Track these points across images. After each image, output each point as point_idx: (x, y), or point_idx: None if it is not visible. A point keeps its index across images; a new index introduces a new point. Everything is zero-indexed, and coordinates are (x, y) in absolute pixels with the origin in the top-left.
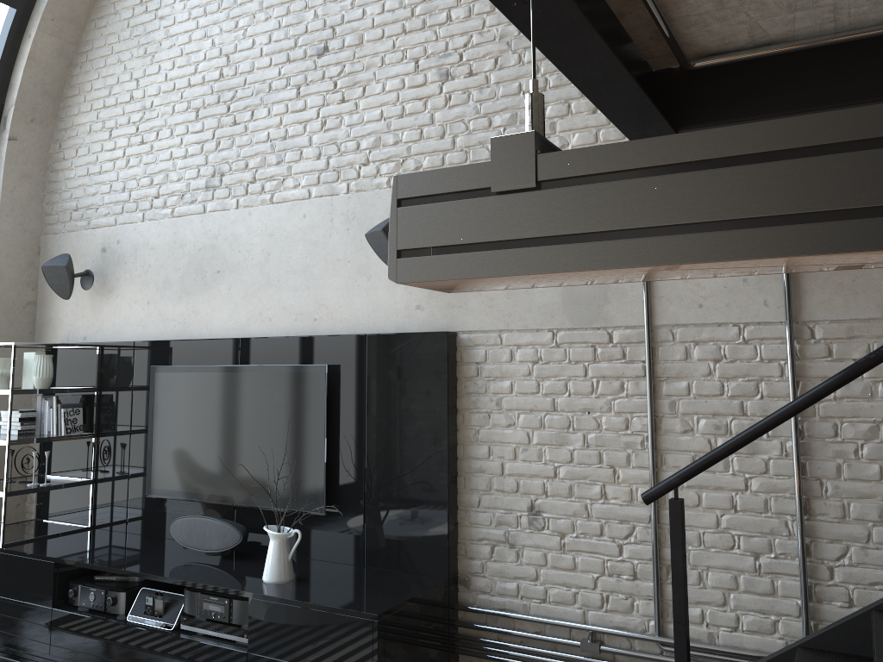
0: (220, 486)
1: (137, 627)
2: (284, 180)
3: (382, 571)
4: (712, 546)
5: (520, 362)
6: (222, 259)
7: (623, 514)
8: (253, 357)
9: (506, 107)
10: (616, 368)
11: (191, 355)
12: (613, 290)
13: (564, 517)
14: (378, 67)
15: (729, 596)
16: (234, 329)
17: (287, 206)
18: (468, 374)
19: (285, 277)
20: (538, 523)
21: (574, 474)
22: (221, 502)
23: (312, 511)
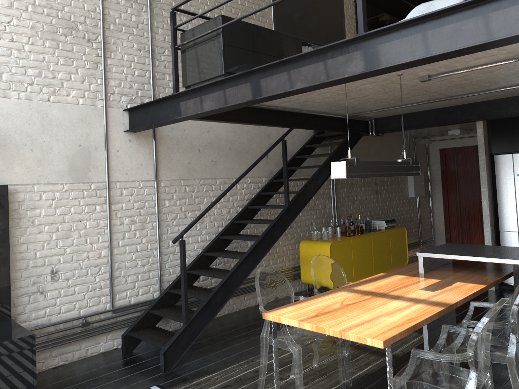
0: None
1: None
2: None
3: None
4: (130, 267)
5: (45, 200)
6: None
7: (96, 263)
8: None
9: (36, 66)
10: (93, 200)
11: None
12: (92, 166)
13: (69, 271)
14: None
15: (135, 284)
16: None
17: None
18: (14, 208)
19: None
20: (56, 277)
21: (74, 250)
22: None
23: None
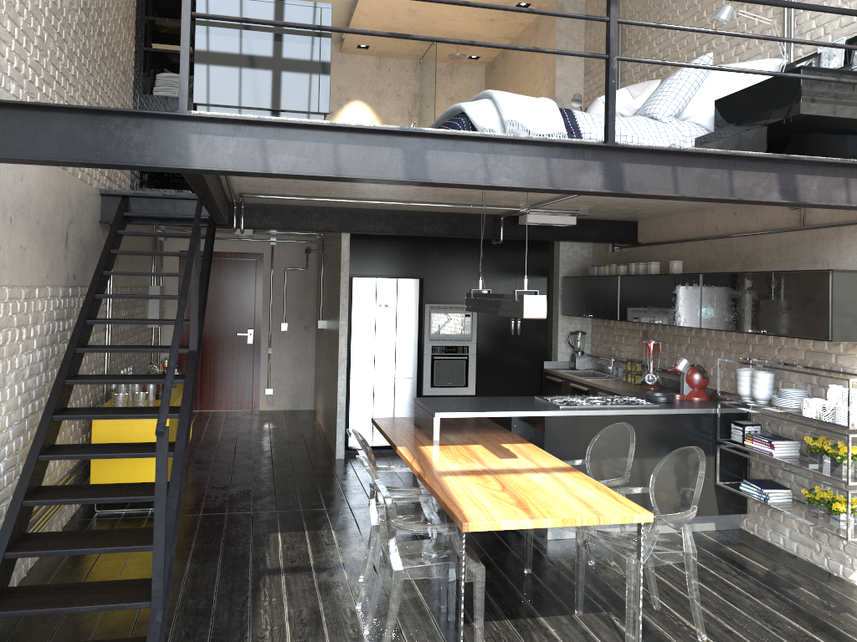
0: None
1: None
2: None
3: None
4: None
5: None
6: None
7: None
8: None
9: None
10: None
11: None
12: None
13: None
14: None
15: None
16: None
17: None
18: None
19: None
20: None
21: None
22: None
23: None
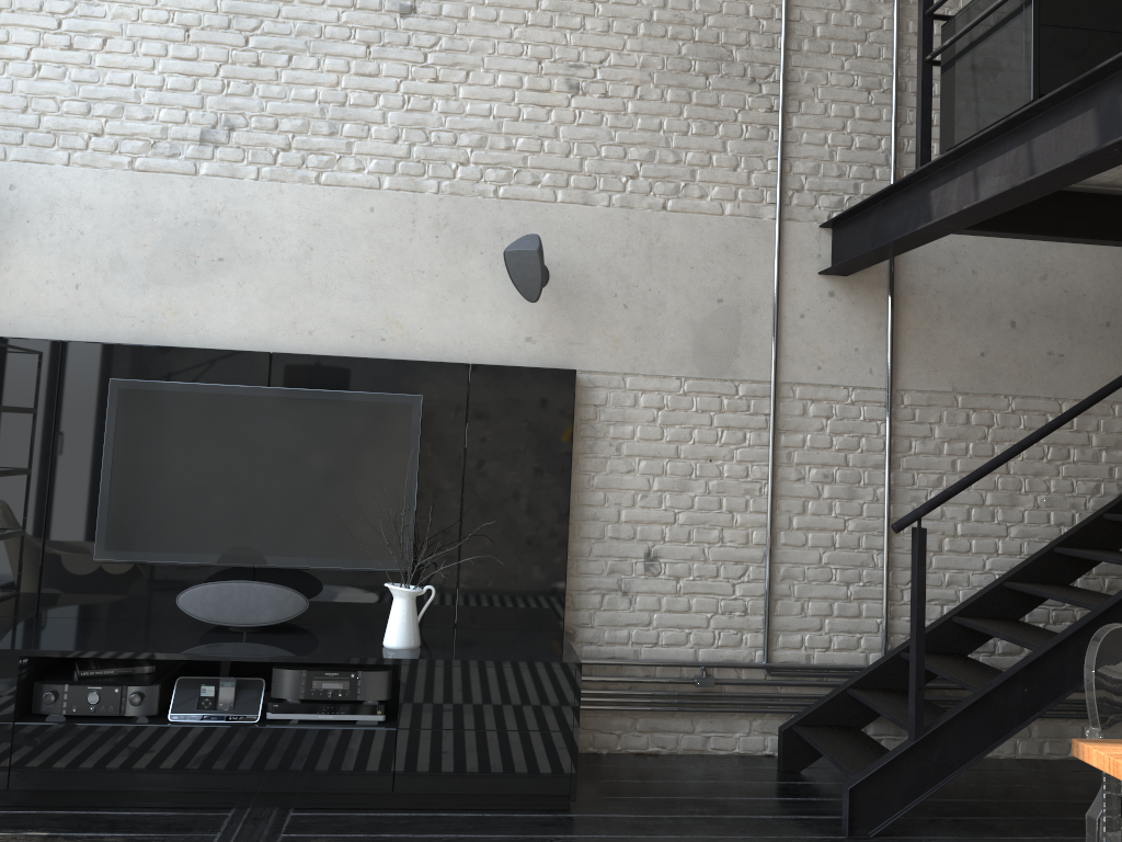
0: (242, 544)
1: (200, 725)
2: (341, 158)
3: (486, 631)
4: (814, 580)
5: (644, 407)
6: (229, 243)
7: (739, 555)
8: (294, 378)
9: (645, 142)
10: (740, 419)
11: (180, 369)
12: (743, 345)
13: (681, 561)
14: (488, 54)
15: (824, 622)
16: (246, 340)
17: (345, 192)
18: (586, 417)
19: (338, 281)
20: (655, 569)
21: (694, 519)
22: (242, 564)
23: (394, 568)
